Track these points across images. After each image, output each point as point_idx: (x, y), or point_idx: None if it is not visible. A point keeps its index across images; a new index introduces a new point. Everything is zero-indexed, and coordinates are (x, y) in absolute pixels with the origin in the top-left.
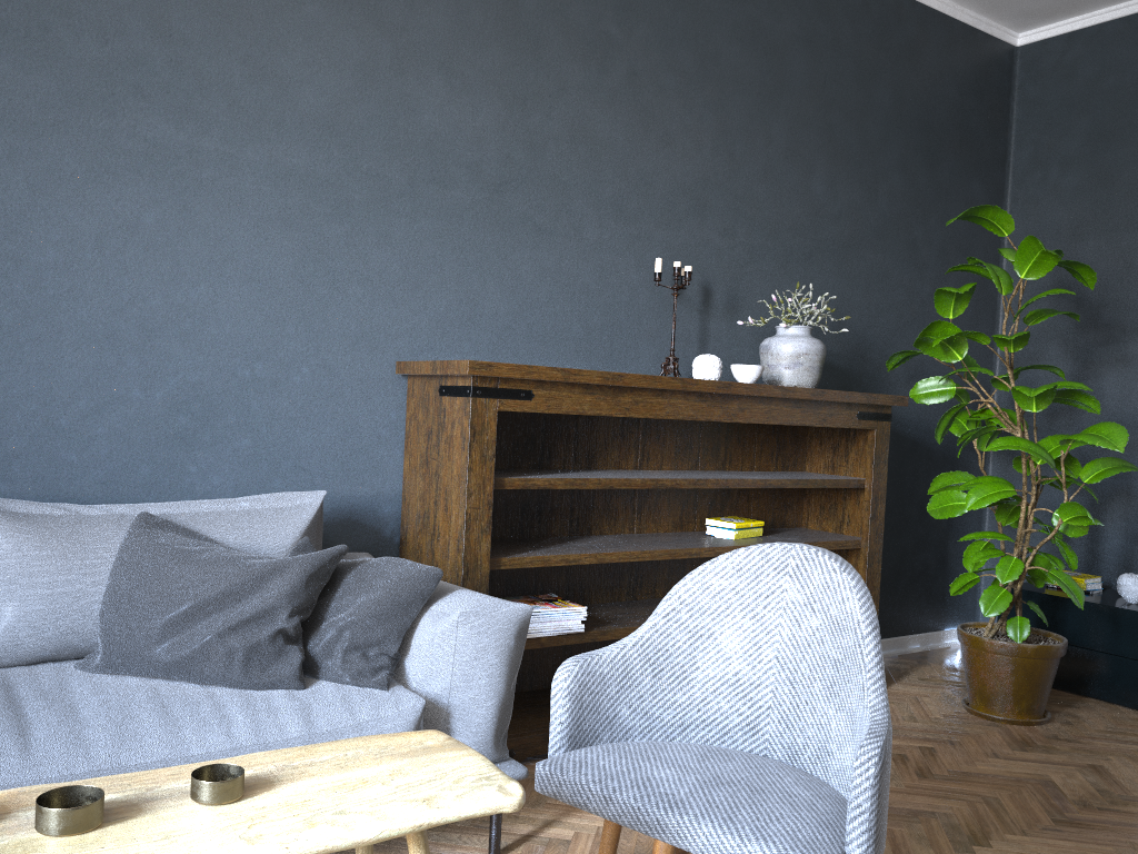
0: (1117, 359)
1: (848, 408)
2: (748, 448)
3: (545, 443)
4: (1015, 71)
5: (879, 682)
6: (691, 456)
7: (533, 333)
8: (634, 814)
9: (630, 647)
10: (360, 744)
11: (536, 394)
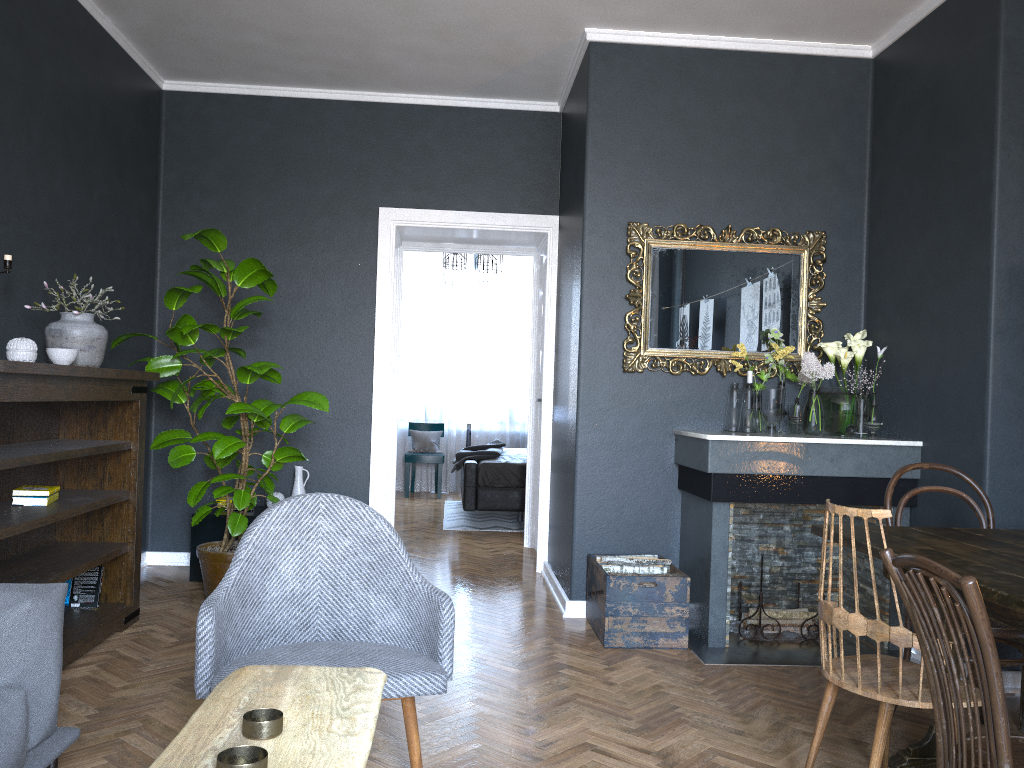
0: (250, 341)
1: (128, 384)
2: (25, 421)
3: None
4: (162, 109)
5: (414, 567)
6: None
7: None
8: None
9: (231, 588)
10: (238, 686)
11: None
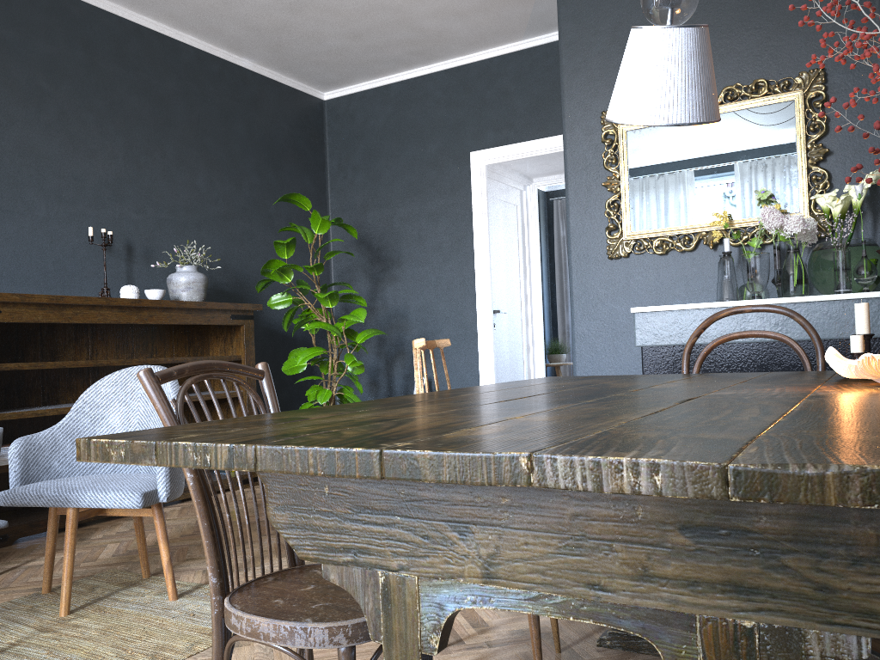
0: (390, 279)
1: (224, 313)
2: (168, 343)
3: (18, 346)
4: (325, 114)
5: None
6: (128, 350)
7: (4, 276)
8: (54, 499)
9: (56, 429)
10: None
11: (3, 310)
